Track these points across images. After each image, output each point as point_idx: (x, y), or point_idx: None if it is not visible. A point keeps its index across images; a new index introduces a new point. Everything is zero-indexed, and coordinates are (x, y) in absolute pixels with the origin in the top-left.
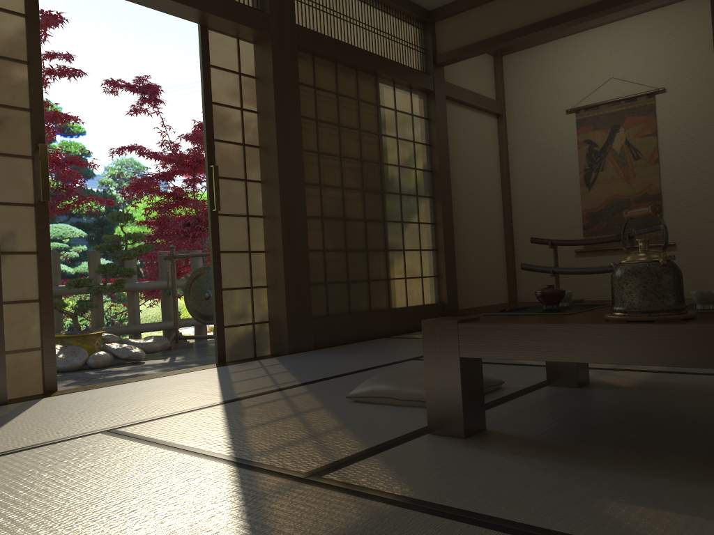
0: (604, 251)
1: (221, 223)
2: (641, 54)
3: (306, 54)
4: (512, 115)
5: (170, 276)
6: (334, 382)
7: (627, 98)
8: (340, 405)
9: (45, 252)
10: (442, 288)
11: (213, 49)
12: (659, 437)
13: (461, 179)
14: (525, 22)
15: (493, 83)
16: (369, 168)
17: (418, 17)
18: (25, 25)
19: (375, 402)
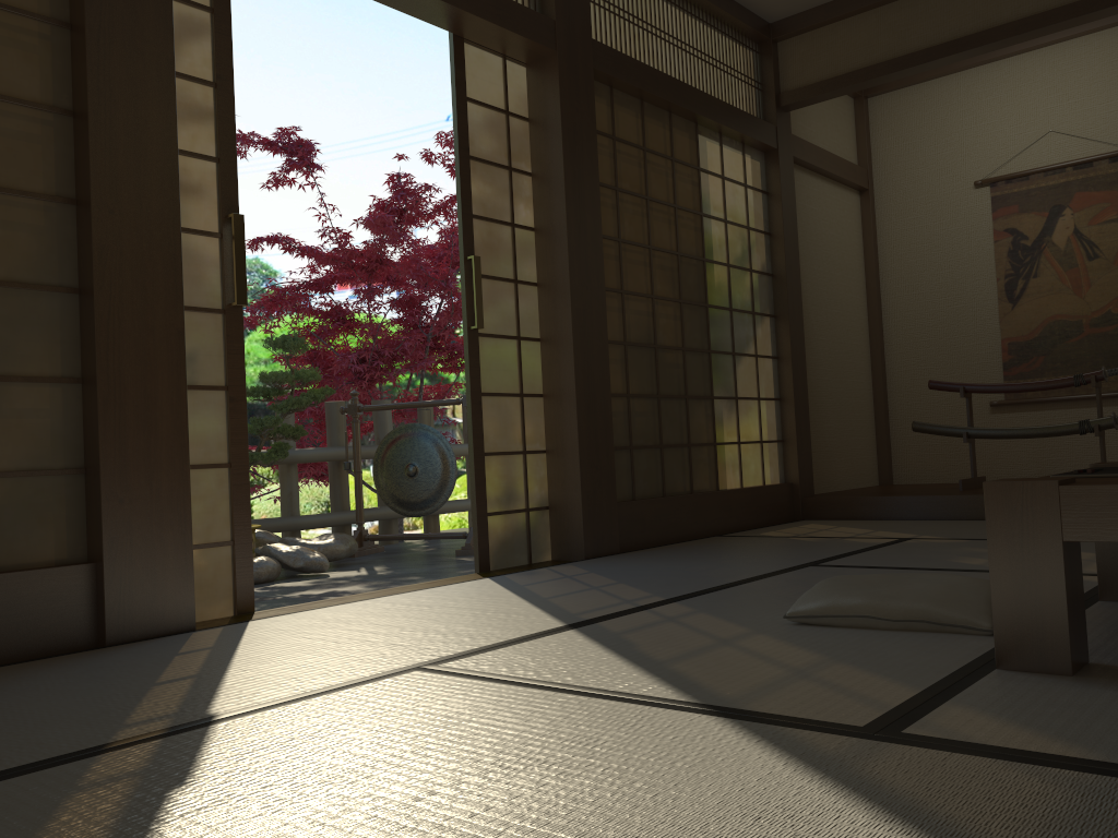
0: (1040, 403)
1: (482, 348)
2: (1100, 94)
3: (601, 85)
4: (885, 190)
5: (344, 440)
6: (722, 598)
7: (1077, 163)
8: (780, 629)
9: (238, 387)
10: (790, 459)
11: (469, 72)
12: None
13: (813, 289)
14: (931, 41)
15: (853, 141)
16: (689, 268)
17: (754, 33)
18: (210, 25)
19: (838, 625)
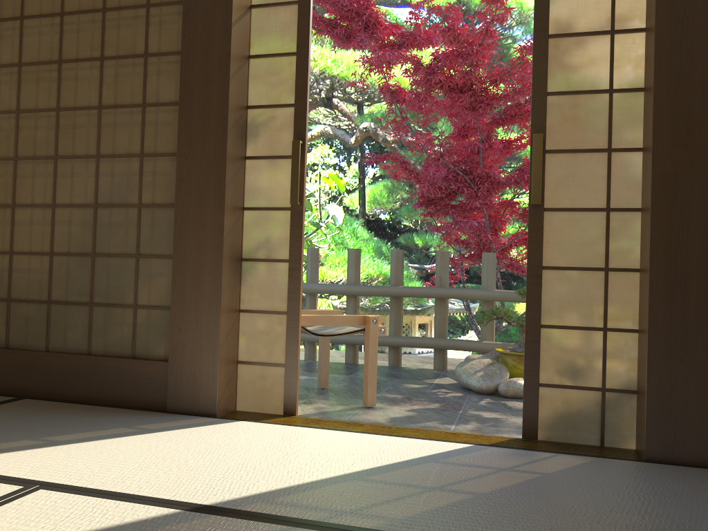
0: None
1: (550, 222)
2: None
3: None
4: None
5: None
6: None
7: None
8: None
9: (295, 260)
10: None
11: None
12: None
13: None
14: None
15: None
16: None
17: None
18: (297, 12)
19: None
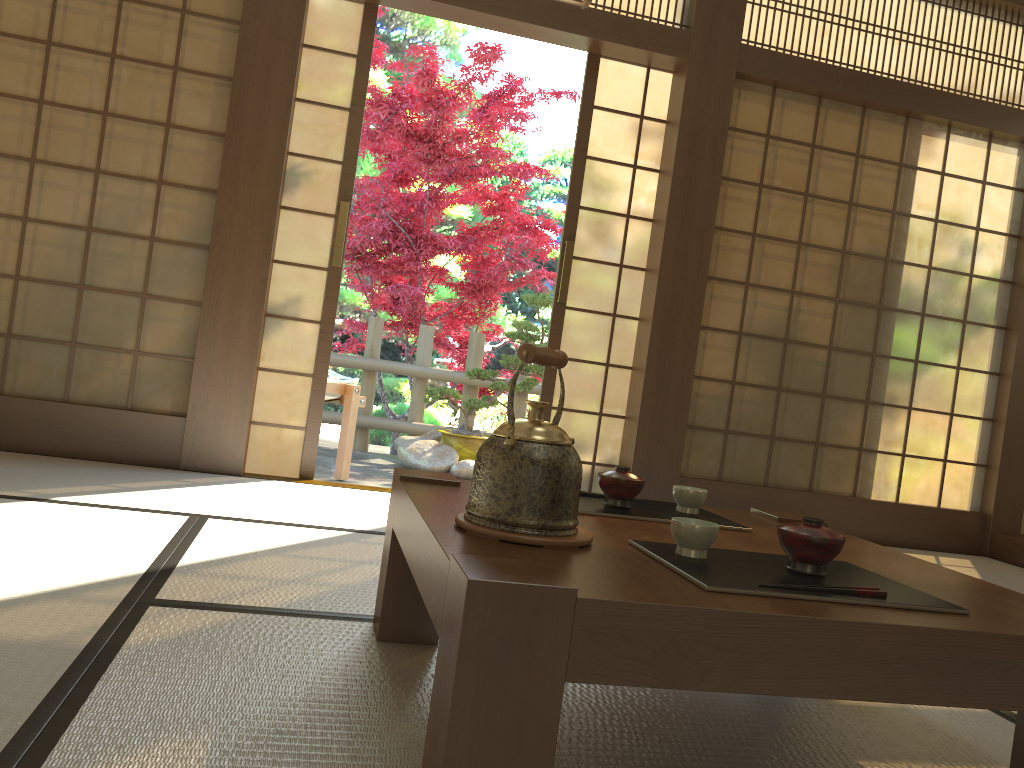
0: None
1: (569, 319)
2: None
3: (760, 86)
4: None
5: None
6: None
7: None
8: None
9: (328, 323)
10: (989, 488)
11: (603, 84)
12: (559, 742)
13: None
14: None
15: None
16: (858, 267)
17: None
18: (354, 67)
19: None
